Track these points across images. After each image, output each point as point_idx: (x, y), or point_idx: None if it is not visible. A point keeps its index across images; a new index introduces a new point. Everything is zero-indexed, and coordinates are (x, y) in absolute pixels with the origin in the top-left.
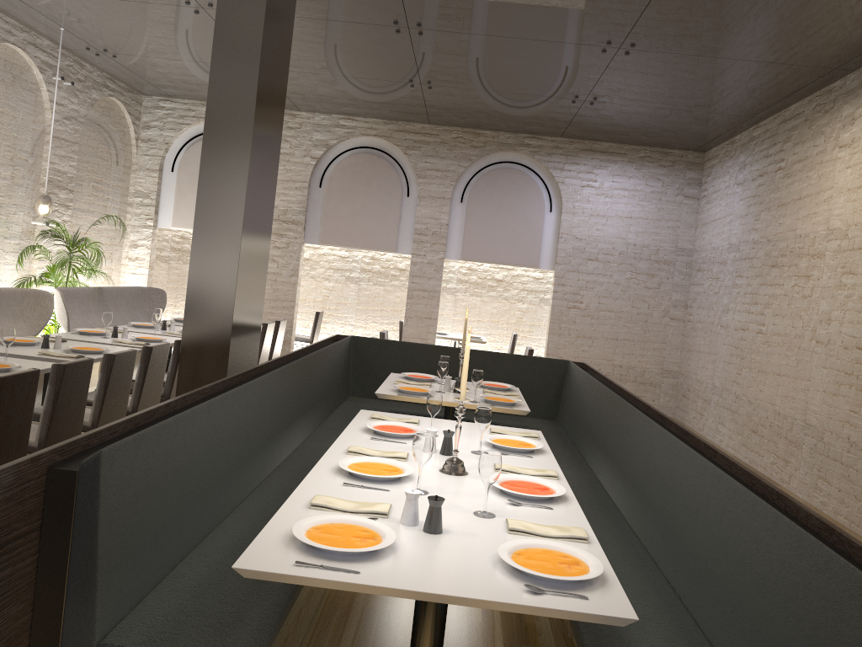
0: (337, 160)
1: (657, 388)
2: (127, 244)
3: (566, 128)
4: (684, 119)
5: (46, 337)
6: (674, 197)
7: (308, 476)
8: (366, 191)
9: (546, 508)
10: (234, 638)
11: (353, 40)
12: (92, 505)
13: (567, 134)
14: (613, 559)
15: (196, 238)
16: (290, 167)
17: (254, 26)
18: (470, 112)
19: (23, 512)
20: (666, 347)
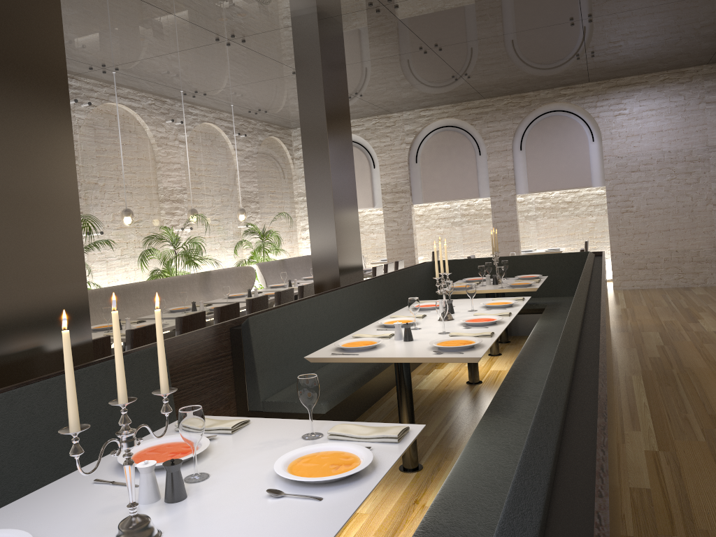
0: (424, 141)
1: (713, 264)
2: (299, 229)
3: (588, 75)
4: (676, 46)
5: (249, 290)
6: (697, 106)
7: (361, 329)
8: (449, 158)
9: (484, 327)
10: (319, 396)
11: (400, 65)
12: (249, 342)
13: (592, 79)
14: (549, 358)
15: (310, 217)
16: (393, 153)
17: (318, 88)
18: (508, 84)
19: (222, 346)
20: (714, 229)
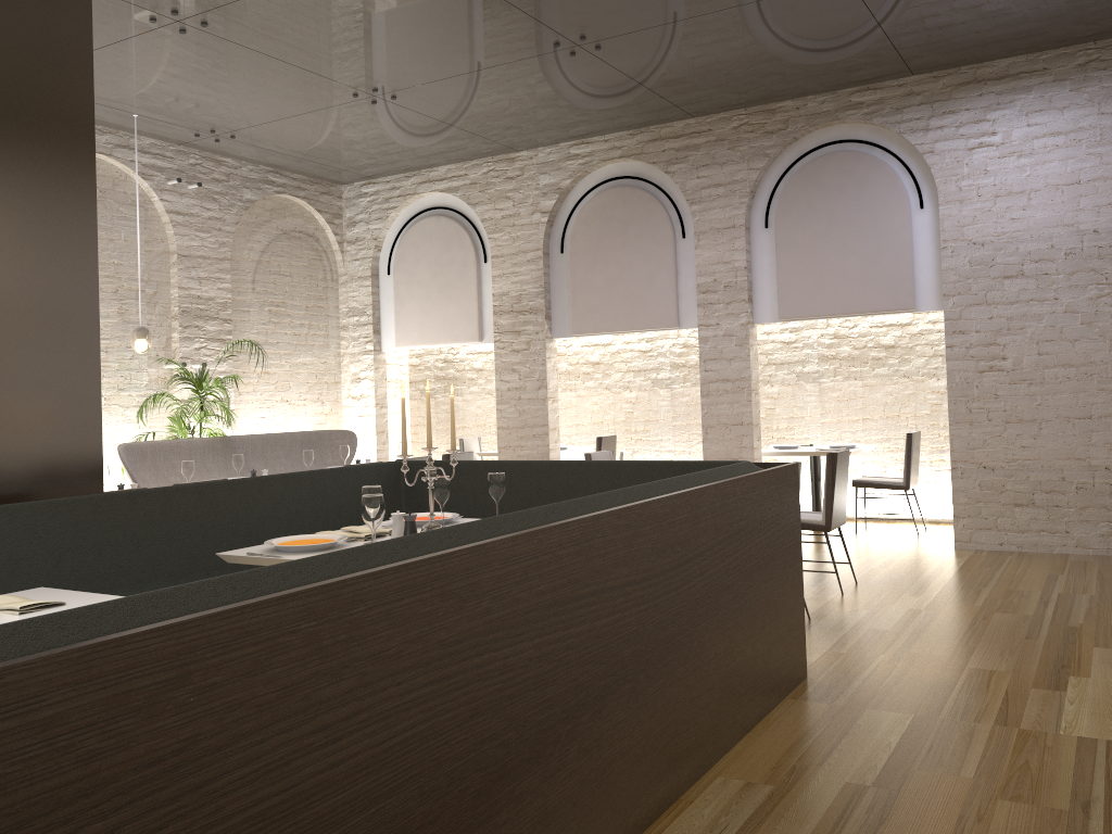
0: (578, 208)
1: None
2: (344, 379)
3: (898, 52)
4: None
5: None
6: None
7: None
8: (622, 244)
9: None
10: None
11: (389, 0)
12: None
13: (916, 64)
14: None
15: None
16: (517, 233)
17: None
18: (716, 73)
19: None
20: None
